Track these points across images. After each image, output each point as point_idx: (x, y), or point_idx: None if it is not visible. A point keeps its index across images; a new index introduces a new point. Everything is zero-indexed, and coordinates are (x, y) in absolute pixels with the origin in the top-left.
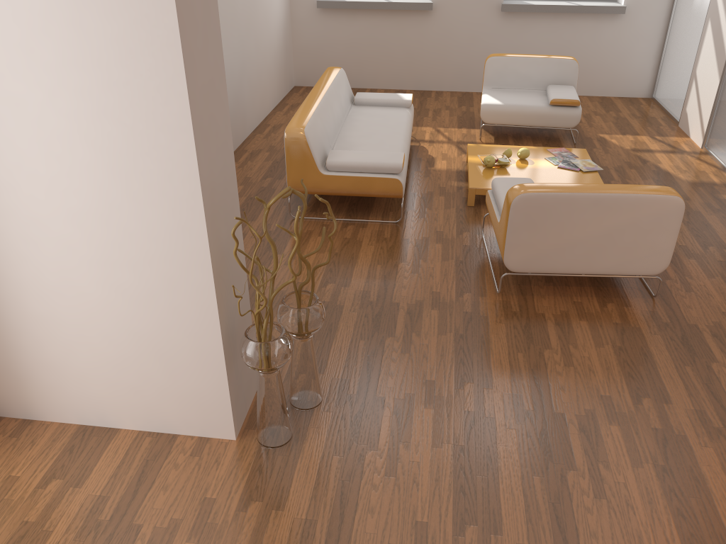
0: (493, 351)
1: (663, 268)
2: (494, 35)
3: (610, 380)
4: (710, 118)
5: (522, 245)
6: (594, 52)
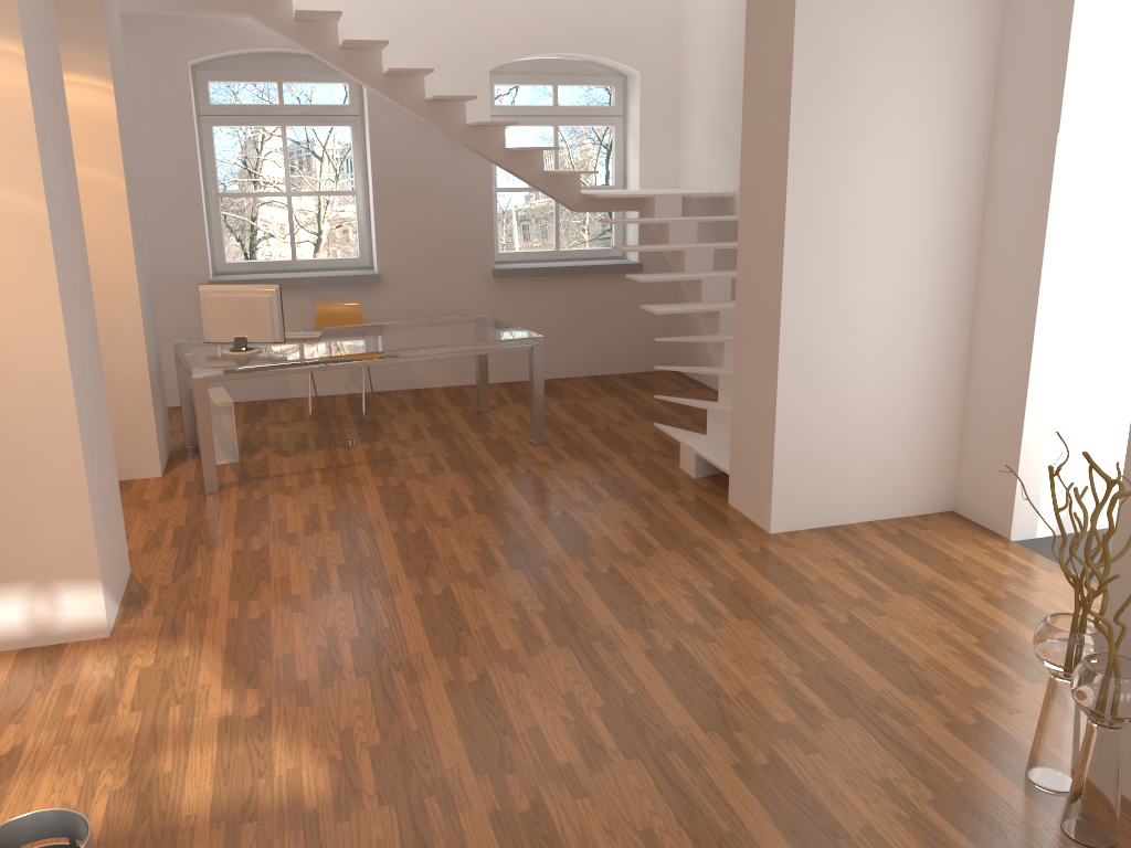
0: None
1: None
2: None
3: None
4: None
5: None
6: None
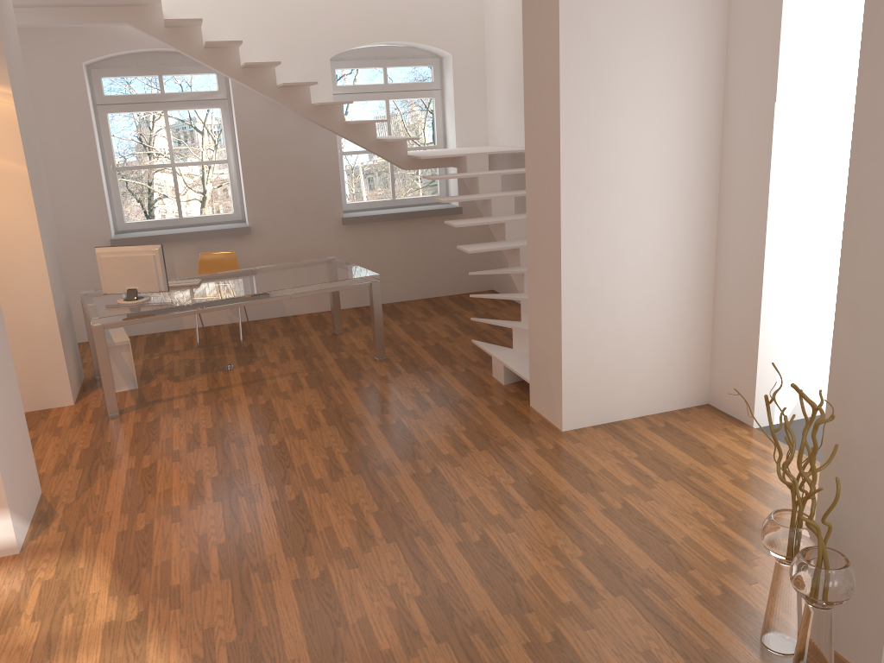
0: None
1: None
2: None
3: None
4: None
5: None
6: None
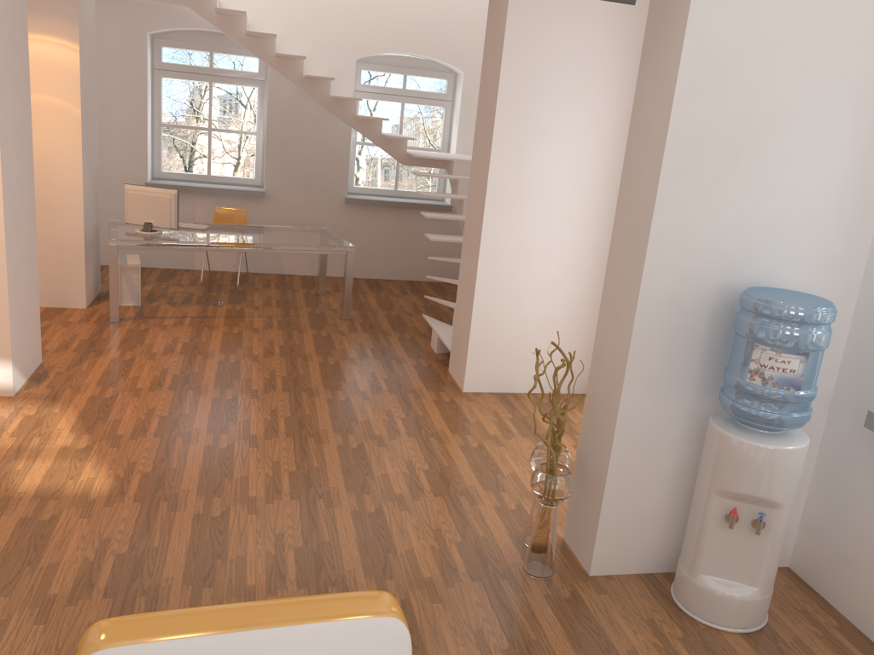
0: None
1: None
2: None
3: None
4: None
5: None
6: None
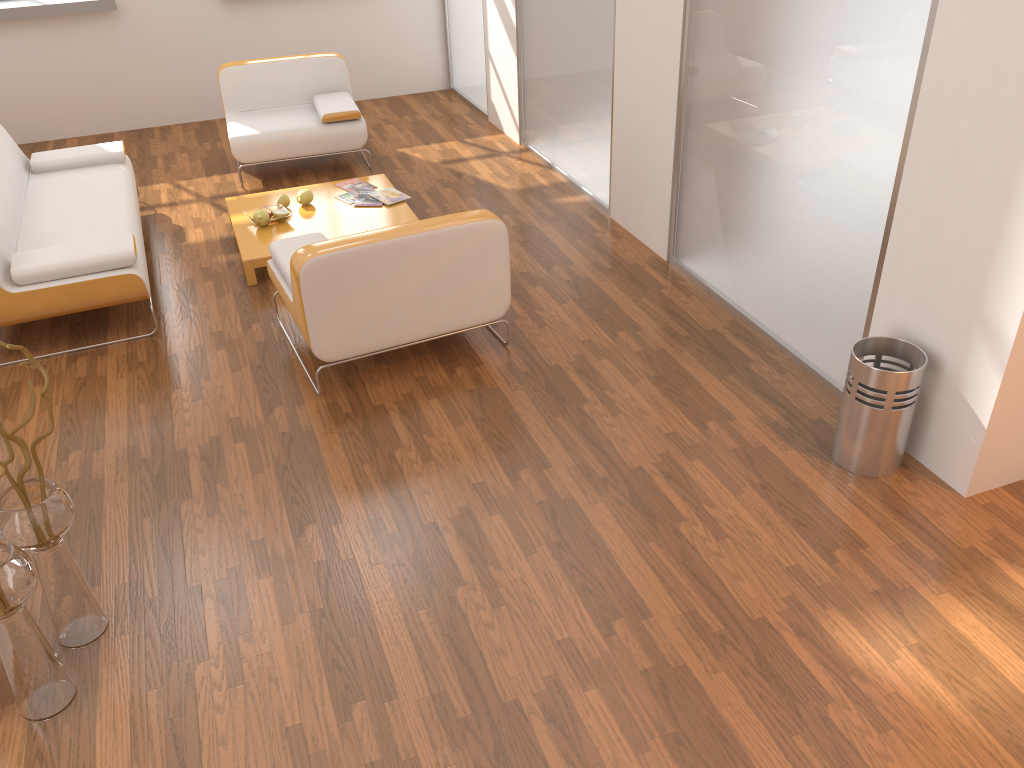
0: (332, 473)
1: (505, 308)
2: (221, 34)
3: (479, 461)
4: (520, 106)
5: (330, 325)
6: (363, 39)
